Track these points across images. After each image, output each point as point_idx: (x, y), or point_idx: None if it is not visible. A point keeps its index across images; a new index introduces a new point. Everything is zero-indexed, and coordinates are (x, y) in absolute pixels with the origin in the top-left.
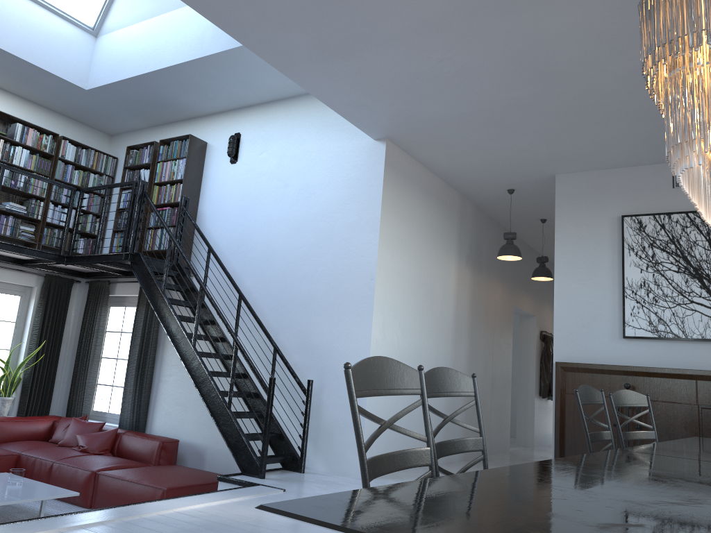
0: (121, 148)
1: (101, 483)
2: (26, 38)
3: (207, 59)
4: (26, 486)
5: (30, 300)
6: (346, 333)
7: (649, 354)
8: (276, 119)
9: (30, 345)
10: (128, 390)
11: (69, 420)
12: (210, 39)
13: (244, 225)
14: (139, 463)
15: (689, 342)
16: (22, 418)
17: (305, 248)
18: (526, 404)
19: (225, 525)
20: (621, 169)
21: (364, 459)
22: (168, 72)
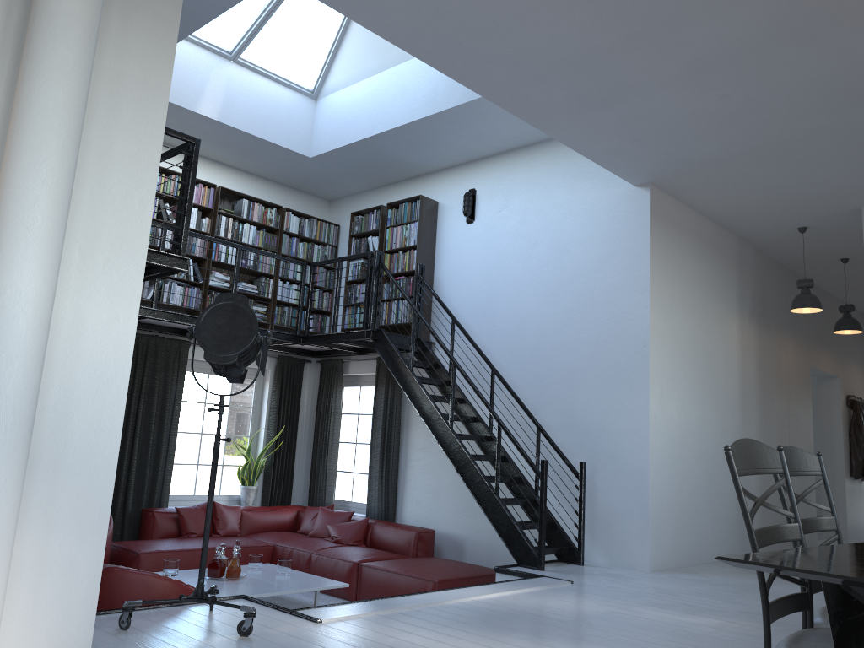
0: (342, 214)
1: (365, 575)
2: (251, 112)
3: (441, 114)
4: (295, 577)
5: (264, 384)
6: (618, 408)
7: None
8: (516, 170)
9: (268, 431)
10: (373, 477)
11: (315, 509)
12: (443, 92)
13: (488, 292)
14: (396, 554)
15: None
16: (268, 508)
17: (561, 314)
18: (834, 487)
19: (530, 614)
20: None
21: (752, 531)
22: (398, 132)
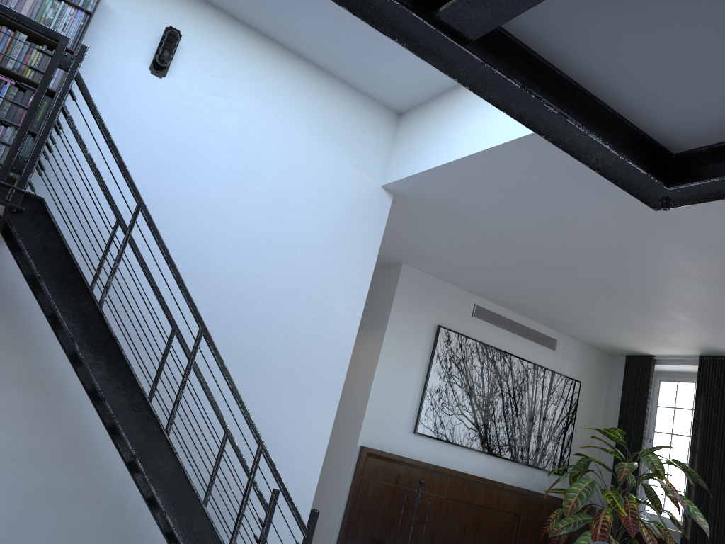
0: None
1: None
2: None
3: None
4: None
5: None
6: (299, 420)
7: (426, 451)
8: (253, 59)
9: None
10: None
11: None
12: None
13: (158, 195)
14: None
15: (451, 445)
16: None
17: (262, 281)
18: None
19: None
20: (446, 283)
21: None
22: None
